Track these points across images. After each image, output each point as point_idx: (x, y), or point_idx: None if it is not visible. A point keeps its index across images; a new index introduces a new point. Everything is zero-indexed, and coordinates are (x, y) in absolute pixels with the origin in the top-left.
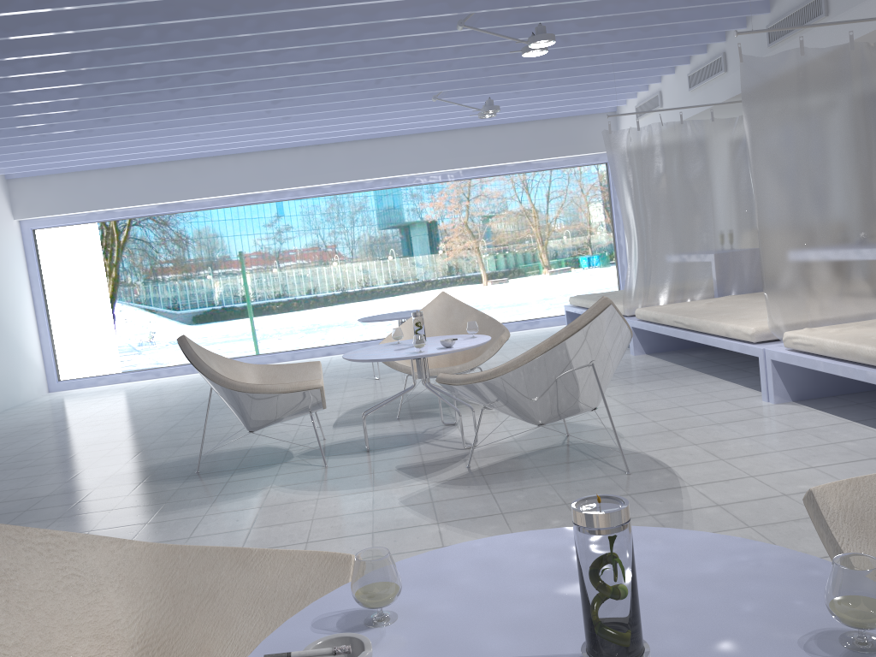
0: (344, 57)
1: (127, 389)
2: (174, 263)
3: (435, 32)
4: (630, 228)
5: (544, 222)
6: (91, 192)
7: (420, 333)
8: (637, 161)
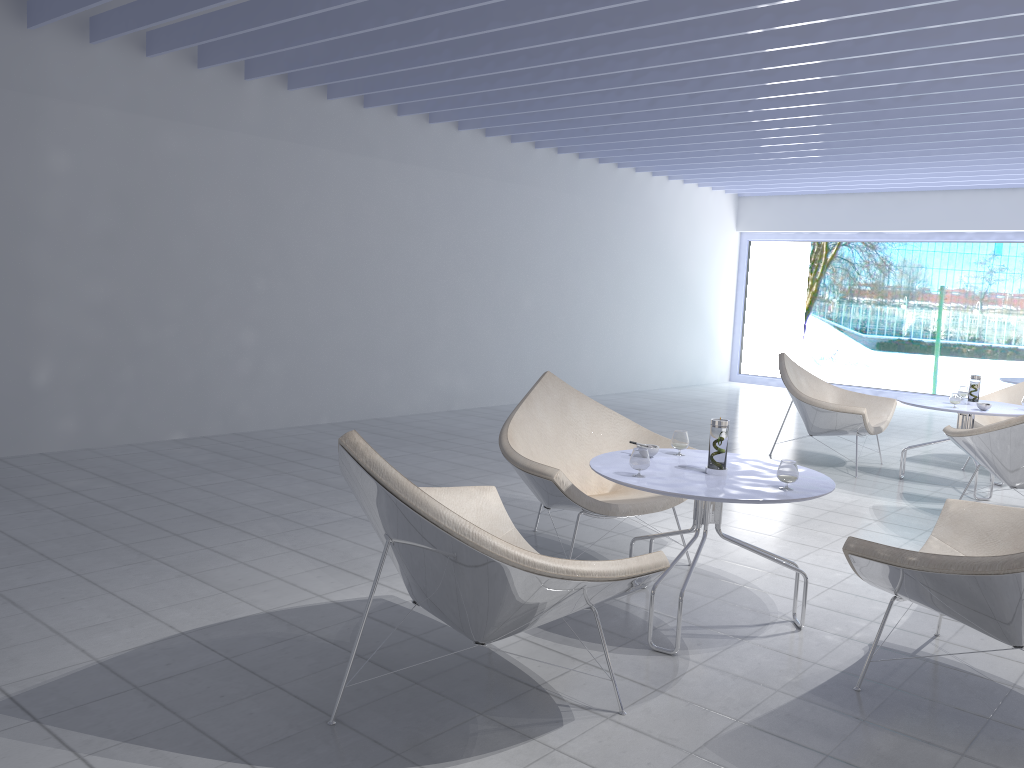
0: (1011, 128)
1: (785, 393)
2: (871, 286)
3: None
4: None
5: None
6: (802, 215)
7: (972, 394)
8: None
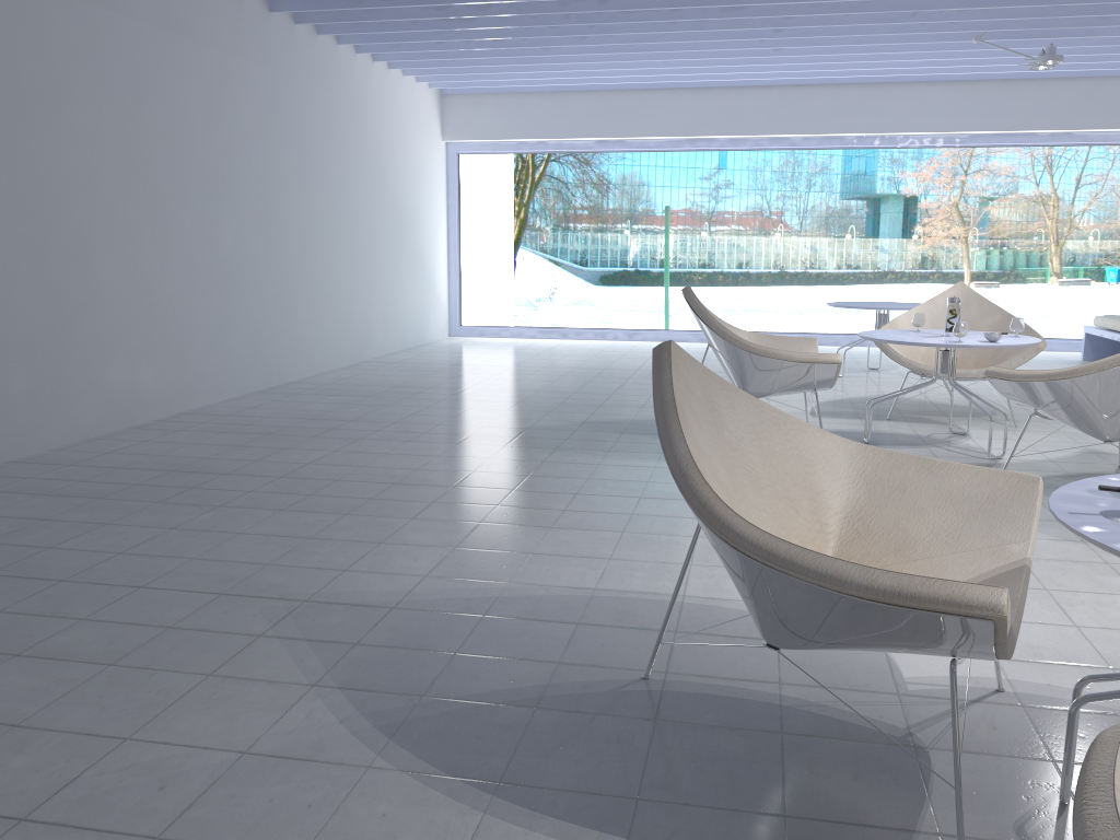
0: None
1: (536, 345)
2: (589, 210)
3: None
4: None
5: (1065, 215)
6: (527, 118)
7: (953, 322)
8: None
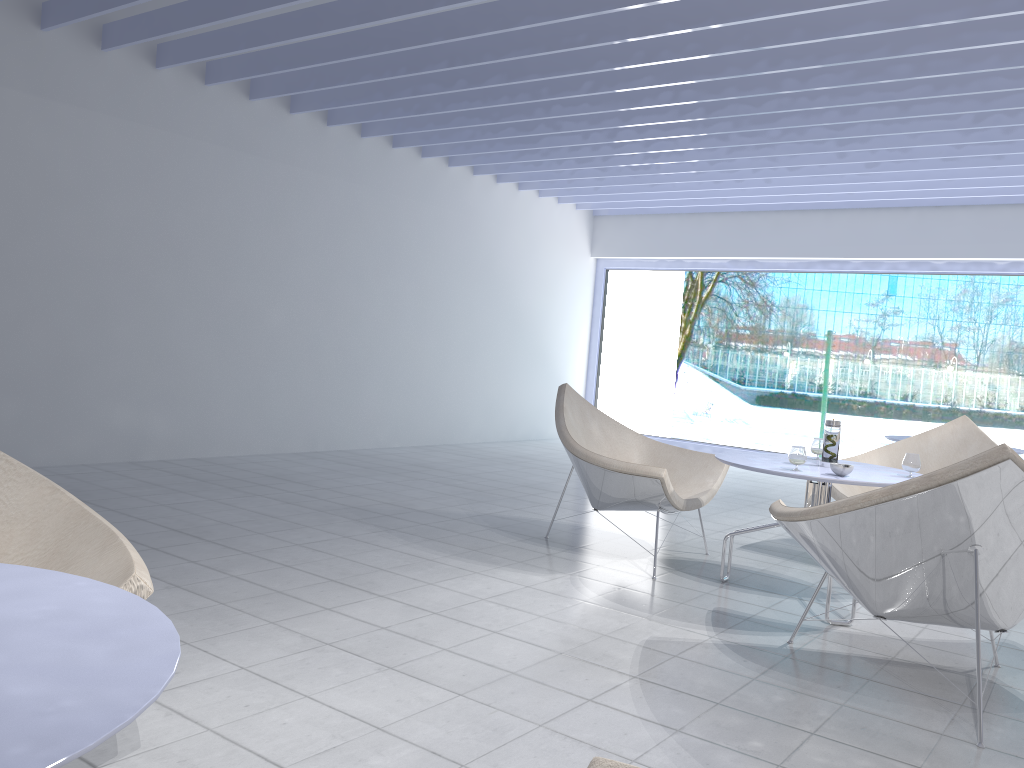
0: (893, 81)
1: None
2: (751, 330)
3: (1017, 41)
4: None
5: None
6: (664, 238)
7: (828, 449)
8: None
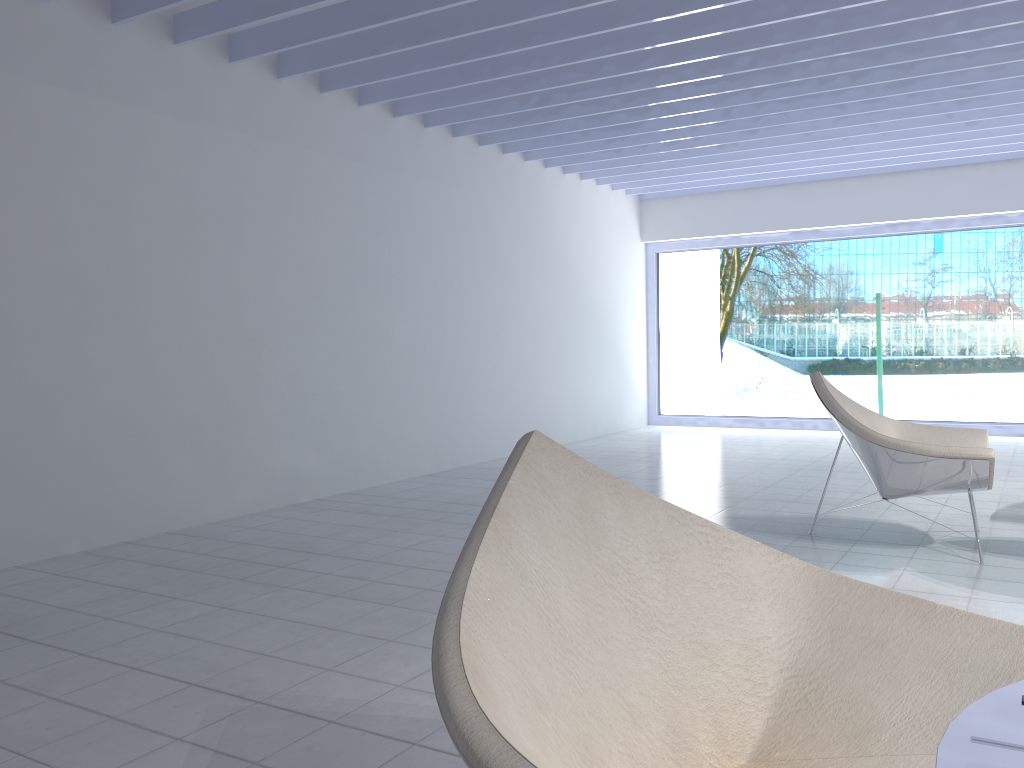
0: None
1: (726, 434)
2: (795, 301)
3: None
4: None
5: None
6: (720, 215)
7: None
8: None
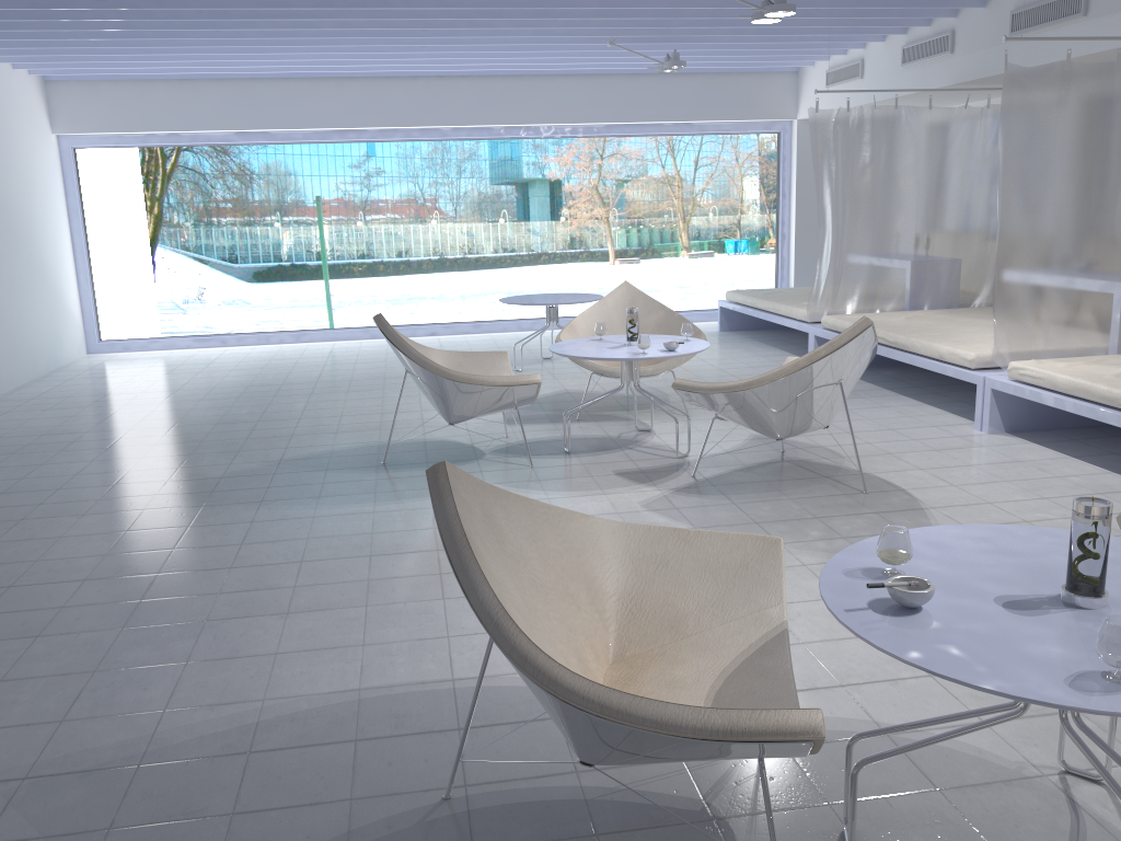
0: None
1: (195, 358)
2: (233, 203)
3: None
4: (824, 224)
5: (689, 194)
6: (154, 109)
7: (634, 331)
8: (842, 147)
